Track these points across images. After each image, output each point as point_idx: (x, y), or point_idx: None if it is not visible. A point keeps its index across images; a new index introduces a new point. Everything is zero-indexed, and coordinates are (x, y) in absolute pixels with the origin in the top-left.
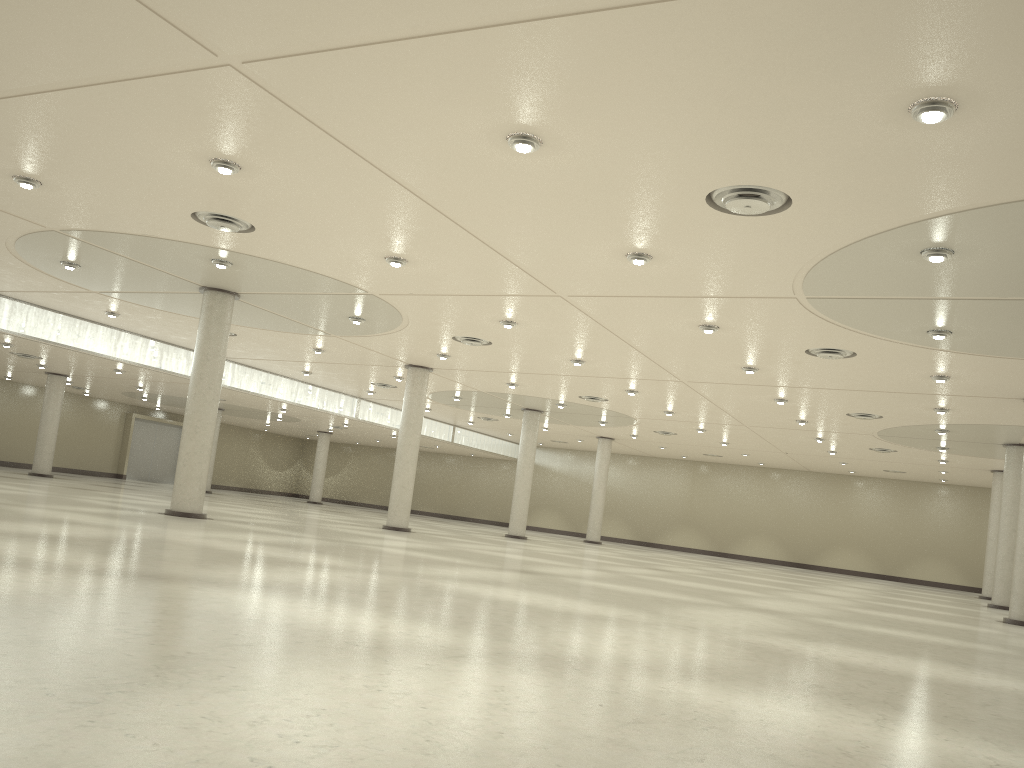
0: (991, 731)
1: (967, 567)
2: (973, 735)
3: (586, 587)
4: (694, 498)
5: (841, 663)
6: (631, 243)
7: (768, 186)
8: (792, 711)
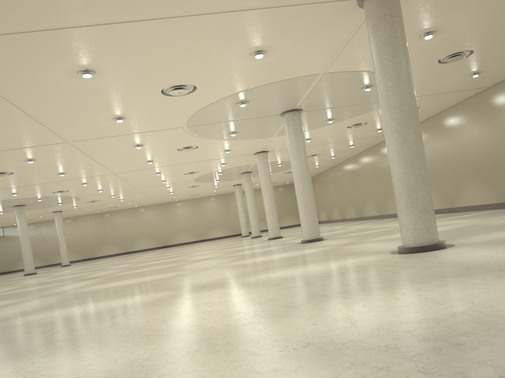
0: (342, 257)
1: (230, 227)
2: (342, 259)
3: (131, 274)
4: (107, 230)
5: (270, 260)
6: (118, 113)
7: (189, 84)
8: (297, 270)
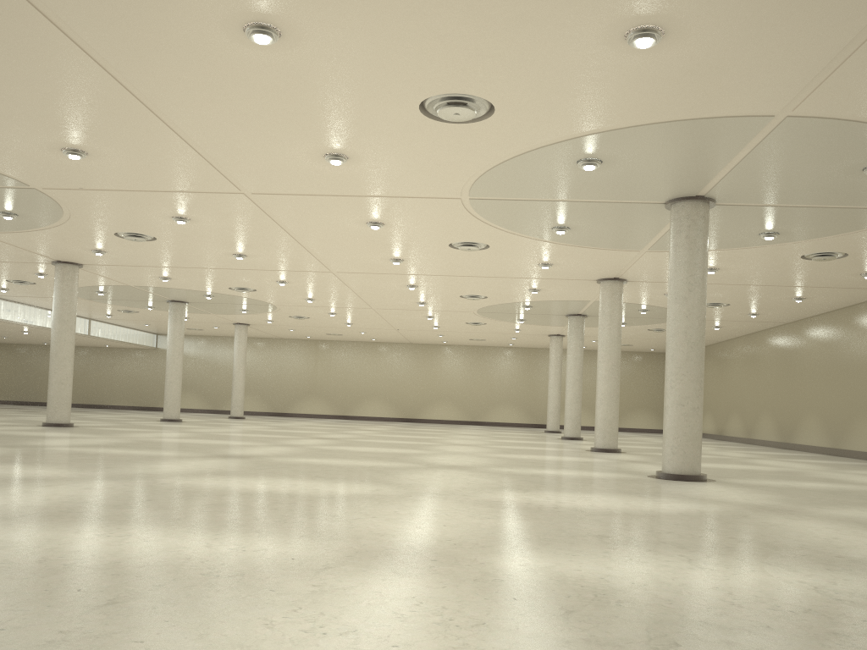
0: (756, 554)
1: (529, 409)
2: (756, 561)
3: (301, 465)
4: (318, 372)
5: (577, 509)
6: (333, 144)
7: (480, 96)
8: (633, 567)
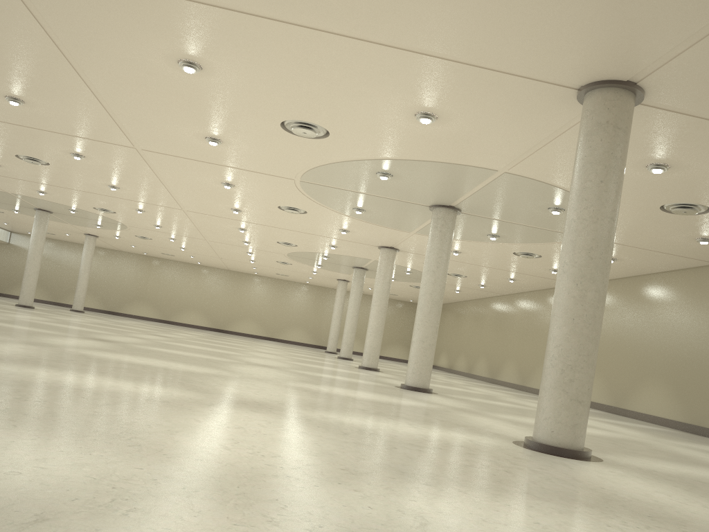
0: (446, 426)
1: (315, 333)
2: (445, 428)
3: (157, 352)
4: (149, 282)
5: (349, 397)
6: (215, 132)
7: (322, 126)
8: (379, 423)
